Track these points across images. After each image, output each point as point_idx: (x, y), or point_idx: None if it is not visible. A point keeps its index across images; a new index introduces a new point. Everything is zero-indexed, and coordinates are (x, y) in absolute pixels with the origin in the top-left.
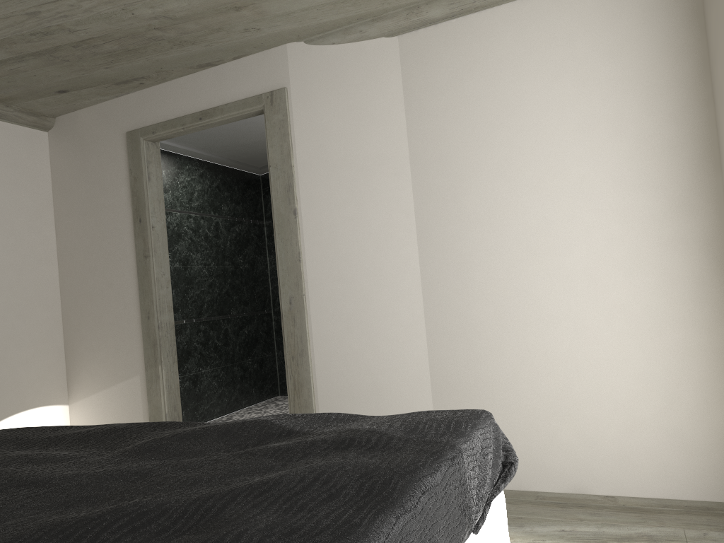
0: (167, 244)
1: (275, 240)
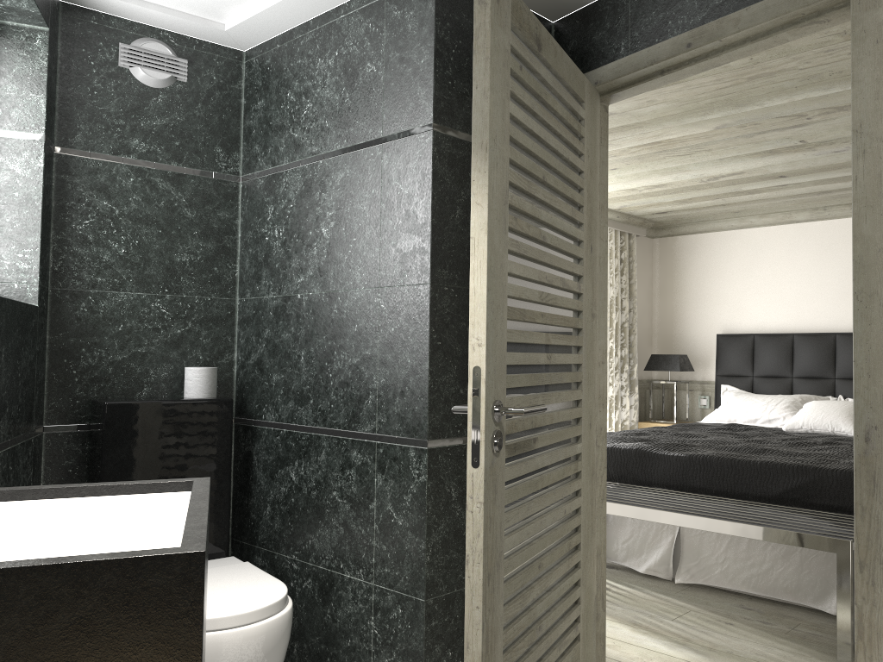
0: (853, 254)
1: (606, 310)
